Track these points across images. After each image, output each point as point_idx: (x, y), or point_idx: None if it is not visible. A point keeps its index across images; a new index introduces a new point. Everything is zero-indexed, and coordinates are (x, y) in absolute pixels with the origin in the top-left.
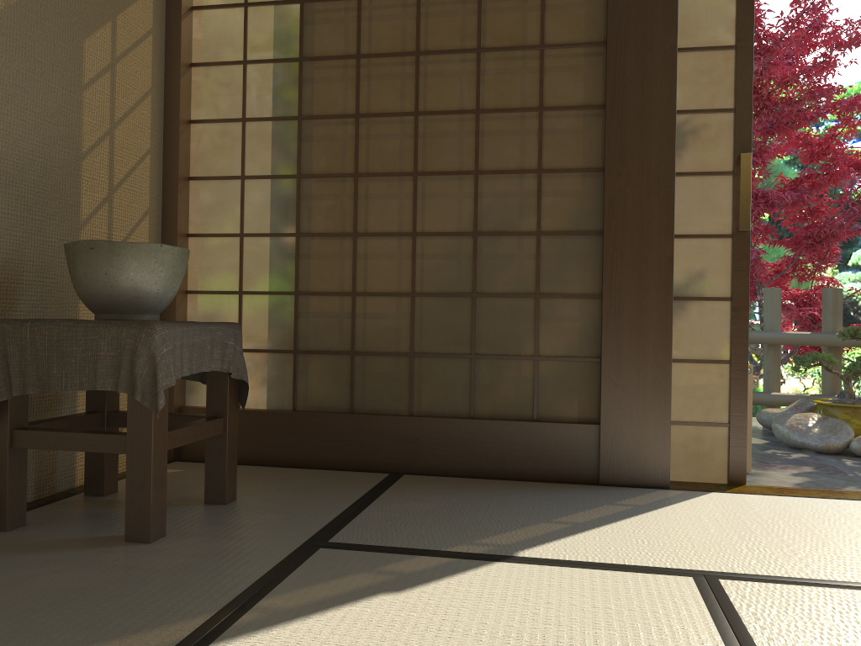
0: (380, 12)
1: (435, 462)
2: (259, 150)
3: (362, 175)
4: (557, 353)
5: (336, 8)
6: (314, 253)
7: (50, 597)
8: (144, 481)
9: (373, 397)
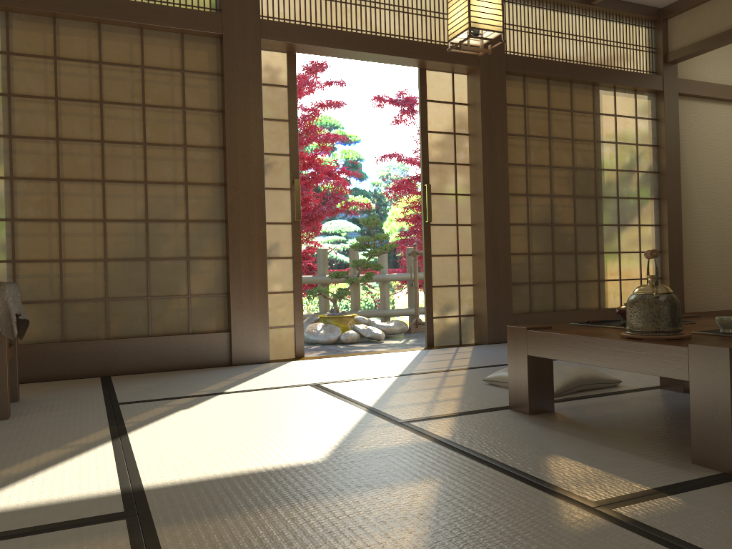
0: (72, 70)
1: (129, 366)
2: None
3: (64, 180)
4: (202, 292)
5: (37, 63)
6: (28, 233)
7: None
8: (2, 381)
9: (79, 329)
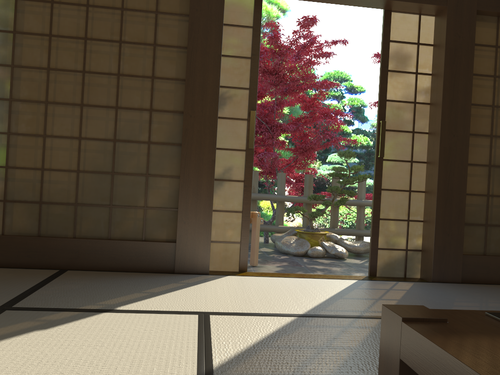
0: (64, 12)
1: (87, 263)
2: None
3: (50, 103)
4: (157, 206)
5: (38, 6)
6: (19, 145)
7: None
8: None
9: (52, 227)
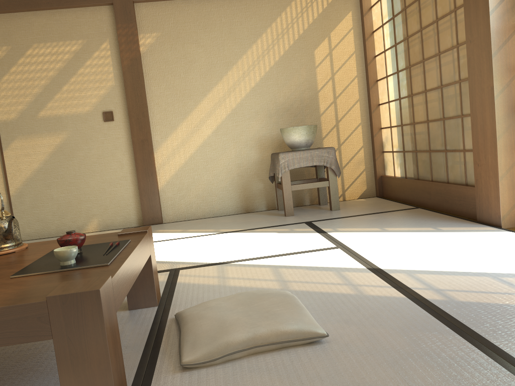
0: None
1: (435, 203)
2: (388, 63)
3: (410, 66)
4: (471, 148)
5: None
6: (403, 106)
7: (243, 222)
8: (283, 199)
9: (422, 172)
